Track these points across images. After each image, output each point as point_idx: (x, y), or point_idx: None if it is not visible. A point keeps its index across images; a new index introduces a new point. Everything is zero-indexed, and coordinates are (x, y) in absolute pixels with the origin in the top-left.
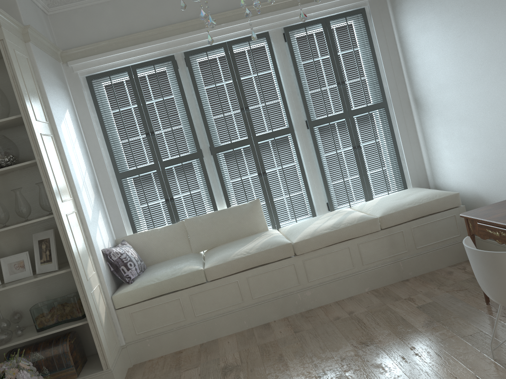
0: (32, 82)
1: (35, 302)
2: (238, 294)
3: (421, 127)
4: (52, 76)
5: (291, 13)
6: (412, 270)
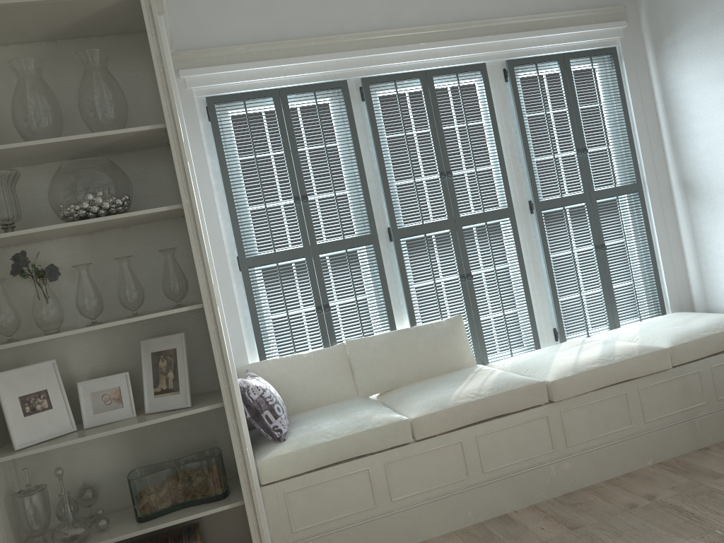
0: None
1: (122, 469)
2: (461, 464)
3: (691, 224)
4: None
5: (518, 41)
6: (712, 433)
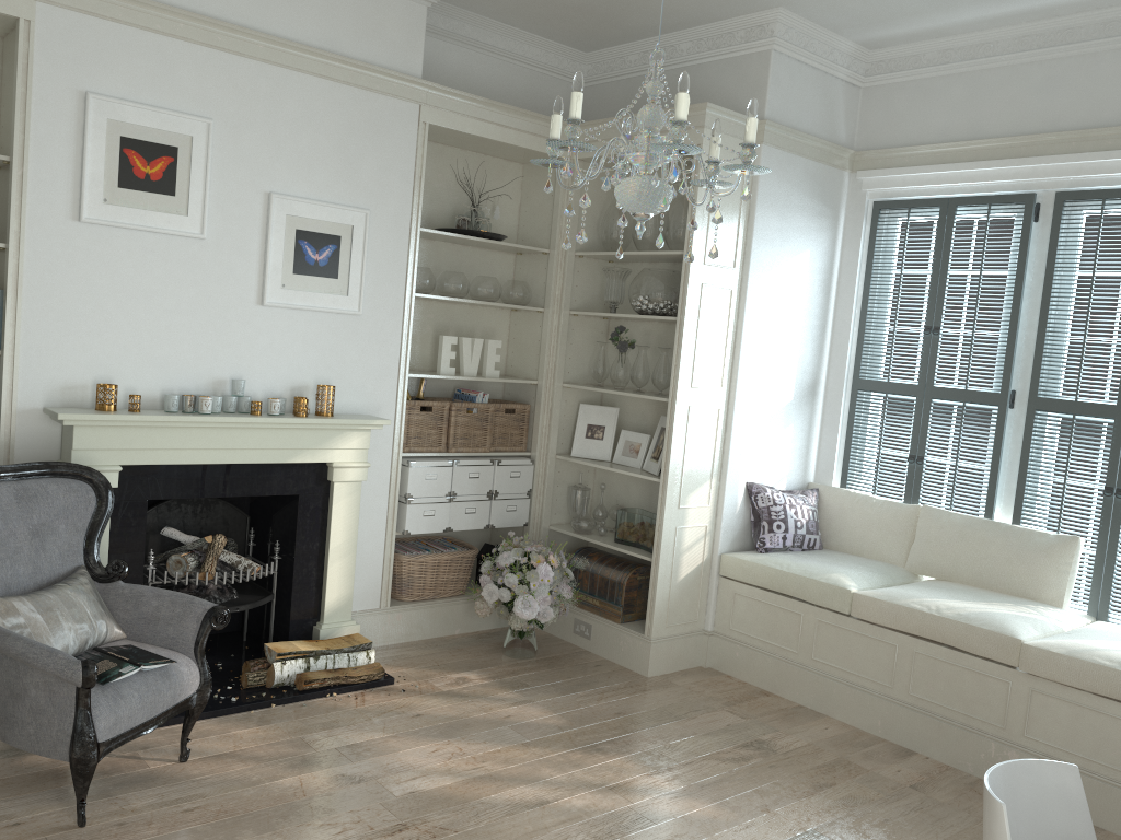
0: (735, 206)
1: (641, 507)
2: (888, 668)
3: None
4: (796, 196)
5: None
6: None
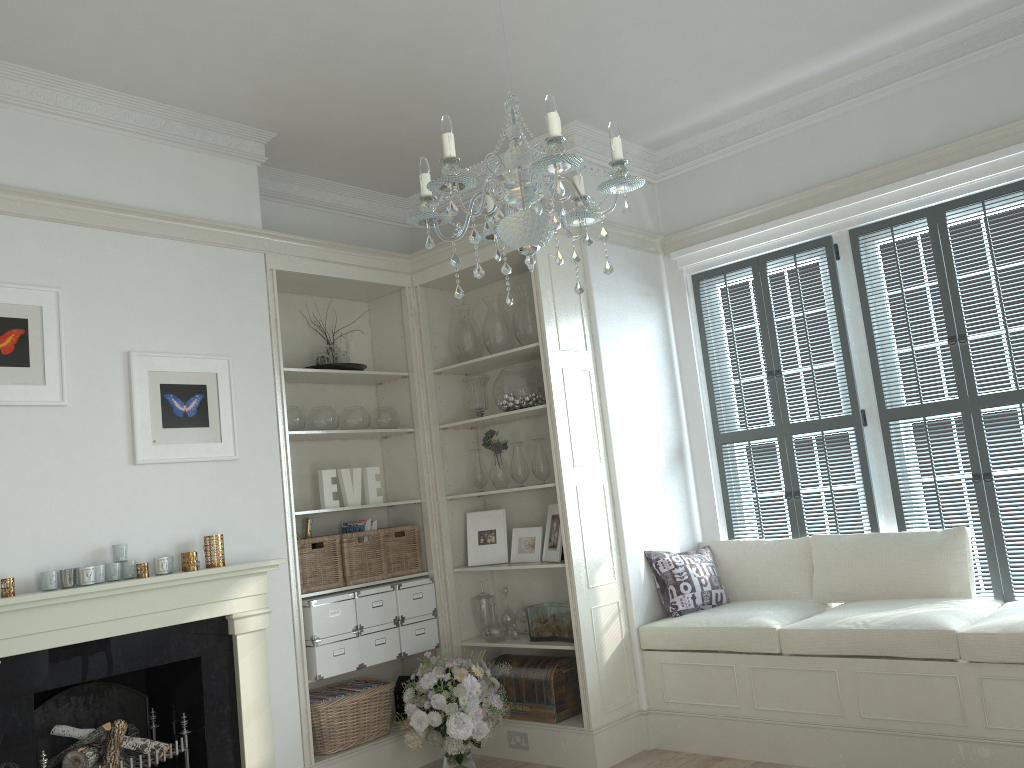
0: (575, 295)
1: (547, 601)
2: (834, 697)
3: None
4: (625, 280)
5: None
6: None
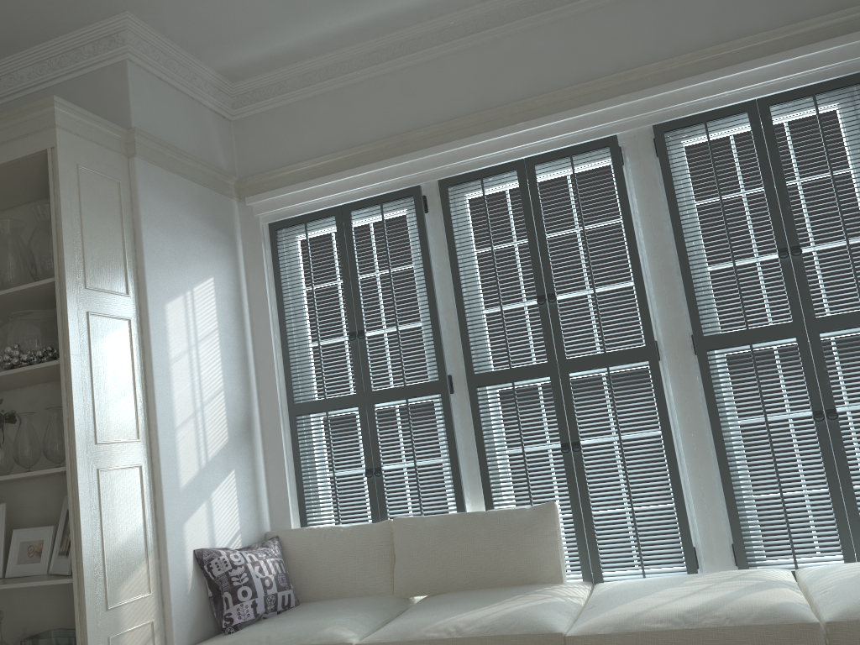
0: (115, 223)
1: (60, 626)
2: None
3: None
4: (187, 218)
5: (675, 94)
6: None
